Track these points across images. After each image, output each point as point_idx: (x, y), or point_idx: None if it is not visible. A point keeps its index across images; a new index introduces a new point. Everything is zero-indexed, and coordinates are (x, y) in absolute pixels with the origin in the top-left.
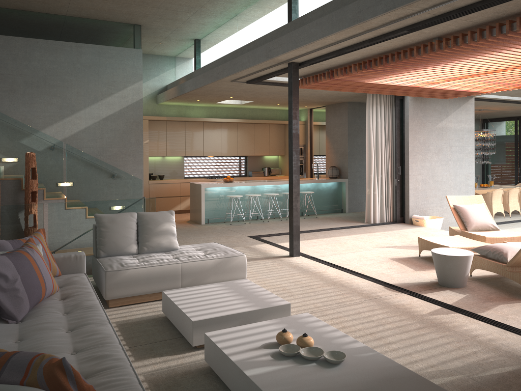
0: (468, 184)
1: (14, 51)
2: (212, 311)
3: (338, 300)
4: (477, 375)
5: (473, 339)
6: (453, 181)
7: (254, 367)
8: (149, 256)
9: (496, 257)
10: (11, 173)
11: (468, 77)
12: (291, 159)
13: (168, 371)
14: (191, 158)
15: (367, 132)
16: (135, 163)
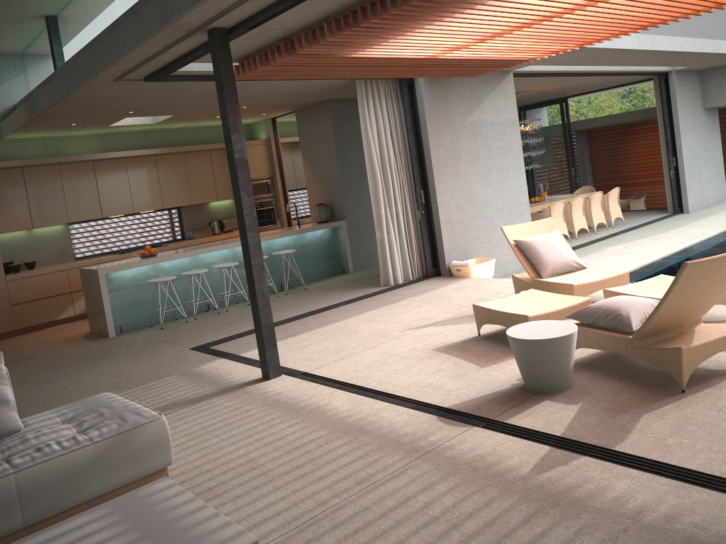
0: (521, 202)
1: None
2: None
3: (360, 474)
4: None
5: (637, 524)
6: (499, 201)
7: None
8: None
9: (611, 325)
10: None
11: (515, 30)
12: (240, 206)
13: None
14: (83, 224)
15: (365, 143)
16: None
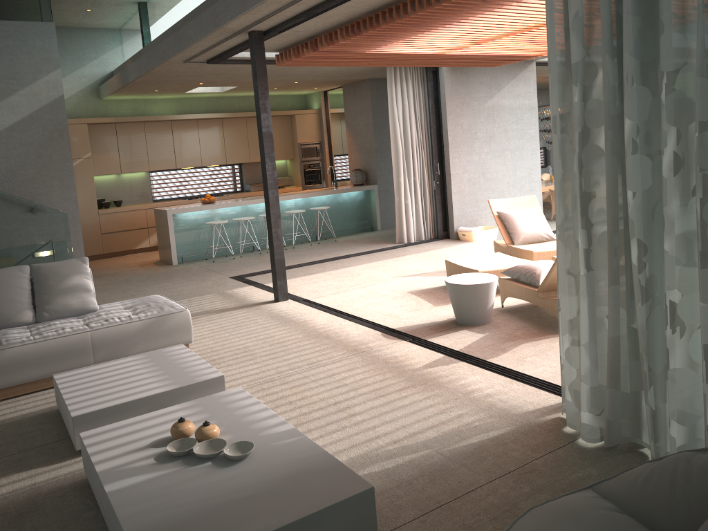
0: (533, 180)
1: None
2: (108, 399)
3: (312, 359)
4: (448, 448)
5: (466, 397)
6: (511, 177)
7: (123, 478)
8: (48, 326)
9: (528, 281)
10: None
11: (502, 37)
12: (265, 168)
13: (30, 491)
14: (161, 172)
15: (391, 120)
16: (63, 189)
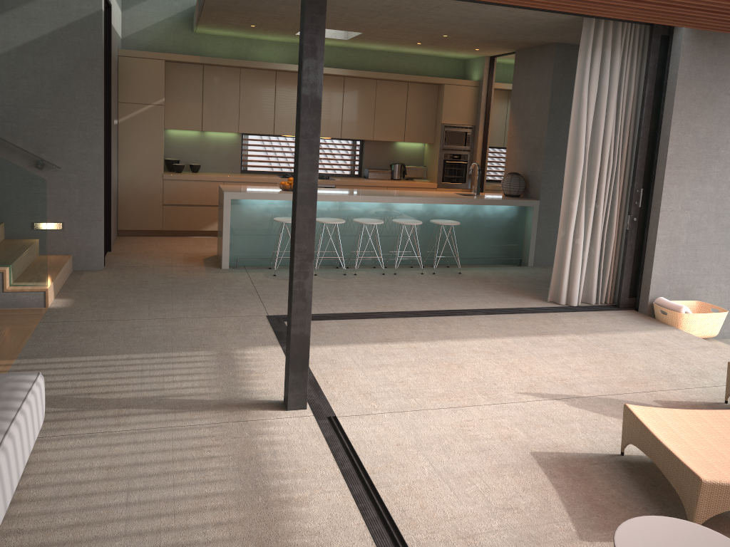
0: None
1: None
2: None
3: None
4: None
5: None
6: None
7: None
8: None
9: None
10: None
11: None
12: (297, 164)
13: None
14: (257, 137)
15: (574, 108)
16: (84, 142)
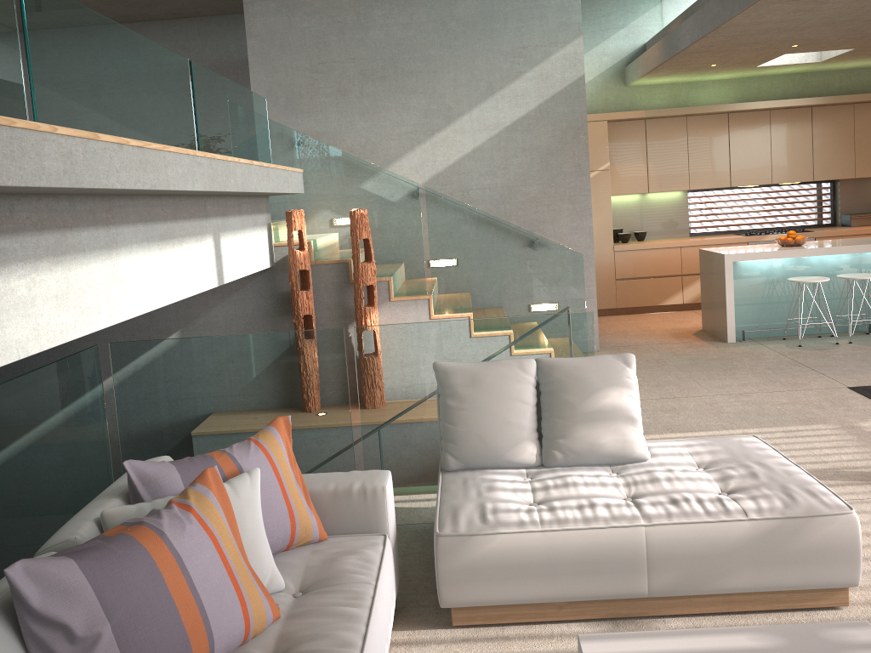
0: None
1: (339, 16)
2: None
3: None
4: None
5: None
6: None
7: None
8: (562, 485)
9: None
10: (331, 250)
11: None
12: None
13: None
14: (703, 192)
15: None
16: (574, 215)
